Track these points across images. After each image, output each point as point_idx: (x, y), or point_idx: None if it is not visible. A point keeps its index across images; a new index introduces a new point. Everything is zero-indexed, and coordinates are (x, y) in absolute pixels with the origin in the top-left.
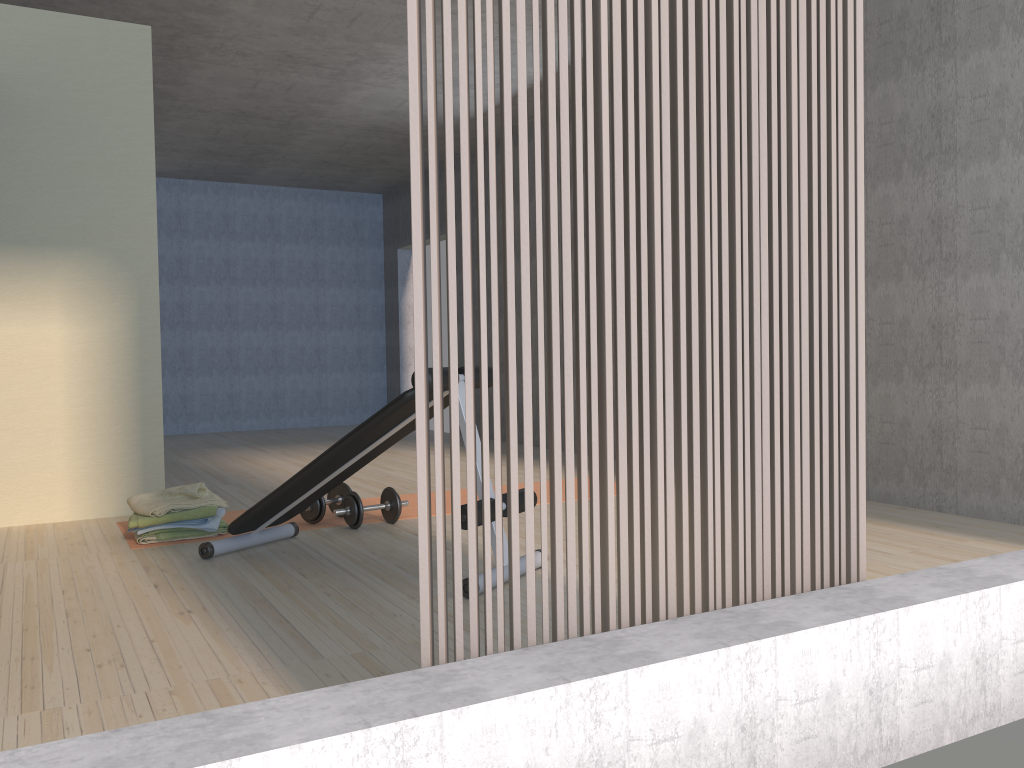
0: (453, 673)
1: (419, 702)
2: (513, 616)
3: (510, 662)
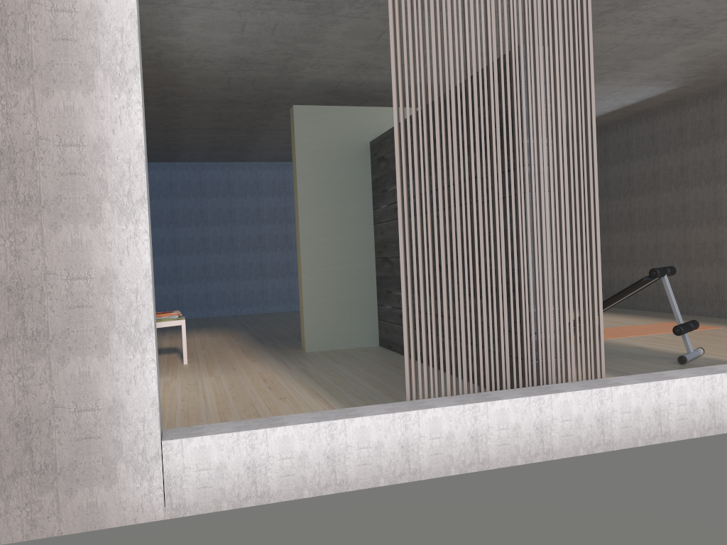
0: None
1: None
2: None
3: None
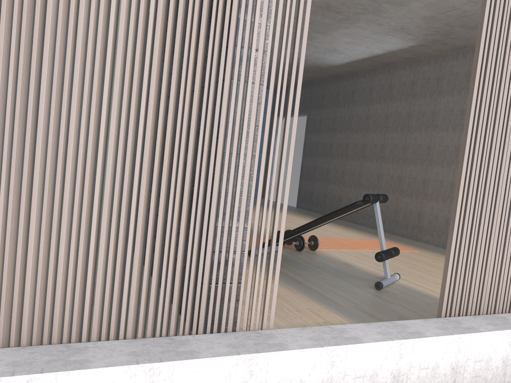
0: (458, 321)
1: (459, 329)
2: (468, 303)
3: (474, 320)
